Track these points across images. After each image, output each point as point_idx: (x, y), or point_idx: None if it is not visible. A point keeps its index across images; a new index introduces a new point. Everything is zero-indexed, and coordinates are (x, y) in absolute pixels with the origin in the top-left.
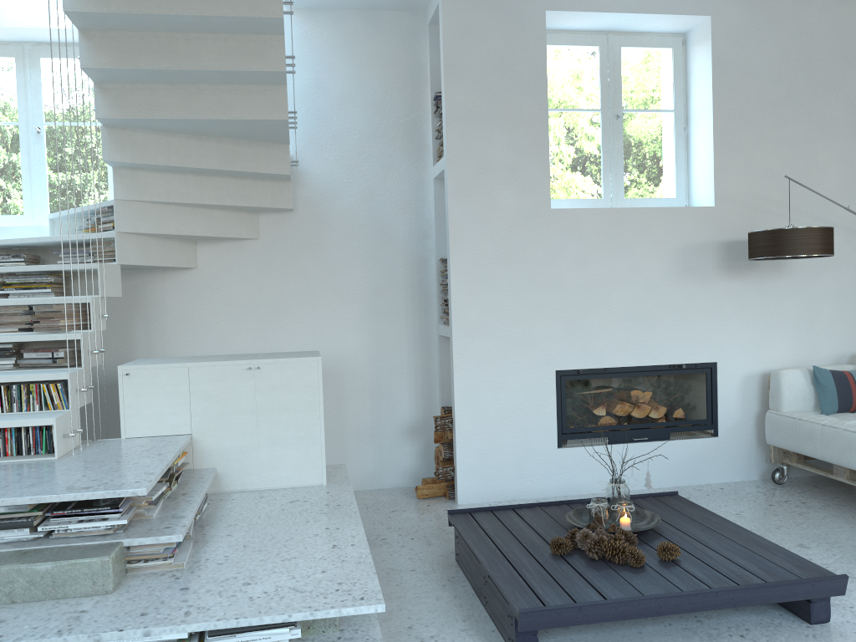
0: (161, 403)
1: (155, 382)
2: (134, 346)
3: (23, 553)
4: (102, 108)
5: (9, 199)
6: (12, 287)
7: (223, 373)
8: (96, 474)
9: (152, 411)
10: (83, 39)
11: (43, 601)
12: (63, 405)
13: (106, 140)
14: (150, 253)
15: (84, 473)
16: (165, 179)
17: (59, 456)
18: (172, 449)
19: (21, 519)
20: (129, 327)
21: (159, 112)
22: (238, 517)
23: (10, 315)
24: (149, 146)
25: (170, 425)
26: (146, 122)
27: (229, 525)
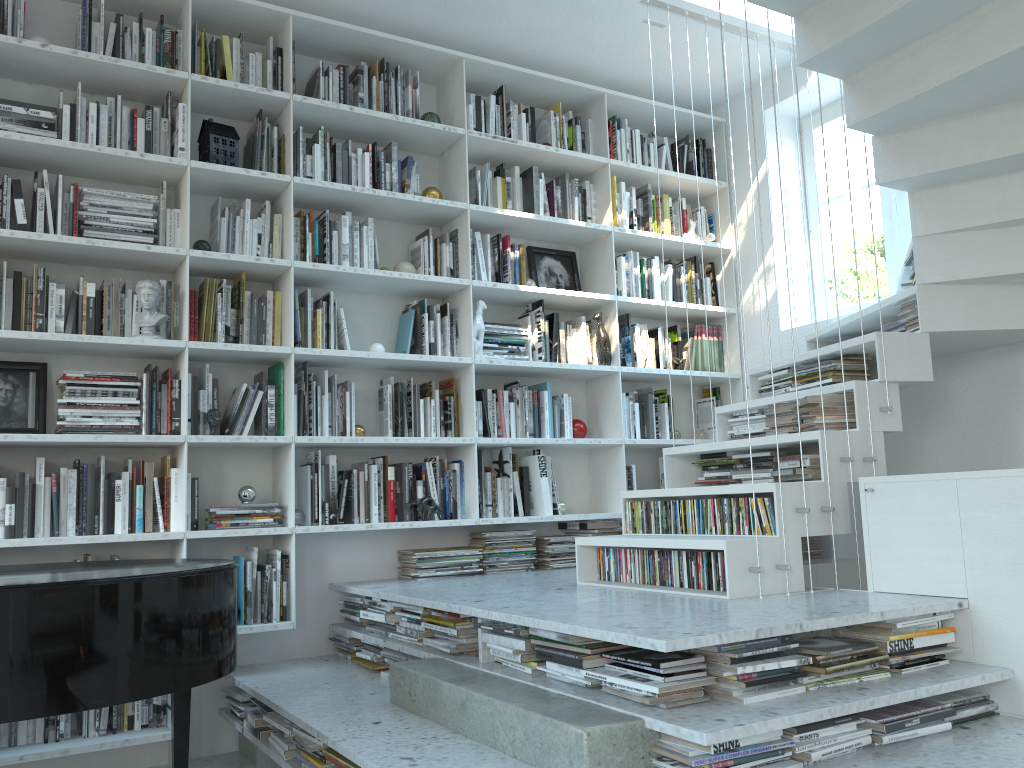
0: (918, 539)
1: (907, 504)
2: (1016, 465)
3: (551, 698)
4: (853, 110)
5: (873, 280)
6: (798, 382)
7: (1014, 491)
8: (693, 618)
9: (906, 552)
10: (798, 27)
11: (533, 767)
12: (771, 529)
13: (879, 155)
14: (991, 310)
15: (688, 615)
16: (996, 186)
17: (736, 597)
18: (870, 610)
19: (571, 654)
20: (1008, 435)
21: (923, 82)
22: (962, 760)
23: (779, 416)
24: (945, 142)
25: (934, 579)
26: (918, 106)
27: (917, 767)
